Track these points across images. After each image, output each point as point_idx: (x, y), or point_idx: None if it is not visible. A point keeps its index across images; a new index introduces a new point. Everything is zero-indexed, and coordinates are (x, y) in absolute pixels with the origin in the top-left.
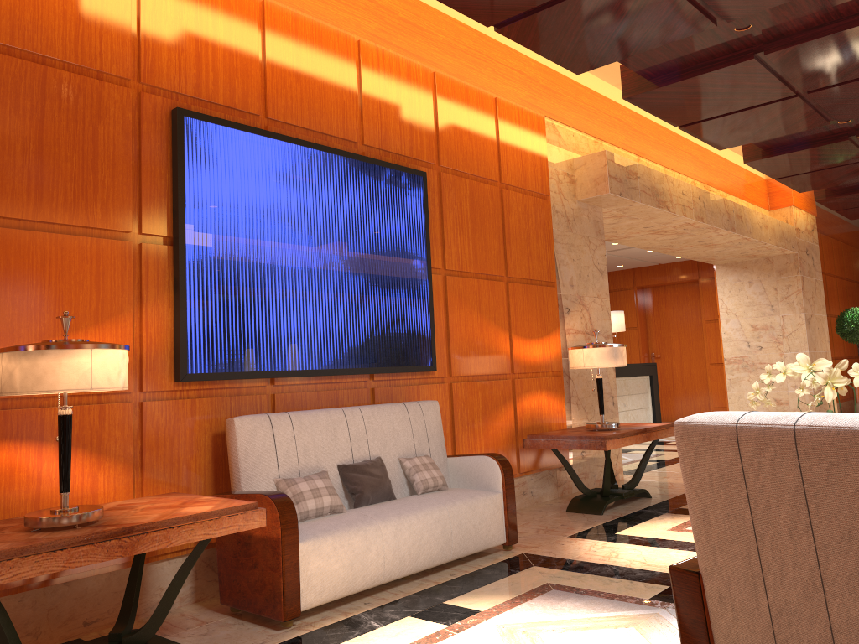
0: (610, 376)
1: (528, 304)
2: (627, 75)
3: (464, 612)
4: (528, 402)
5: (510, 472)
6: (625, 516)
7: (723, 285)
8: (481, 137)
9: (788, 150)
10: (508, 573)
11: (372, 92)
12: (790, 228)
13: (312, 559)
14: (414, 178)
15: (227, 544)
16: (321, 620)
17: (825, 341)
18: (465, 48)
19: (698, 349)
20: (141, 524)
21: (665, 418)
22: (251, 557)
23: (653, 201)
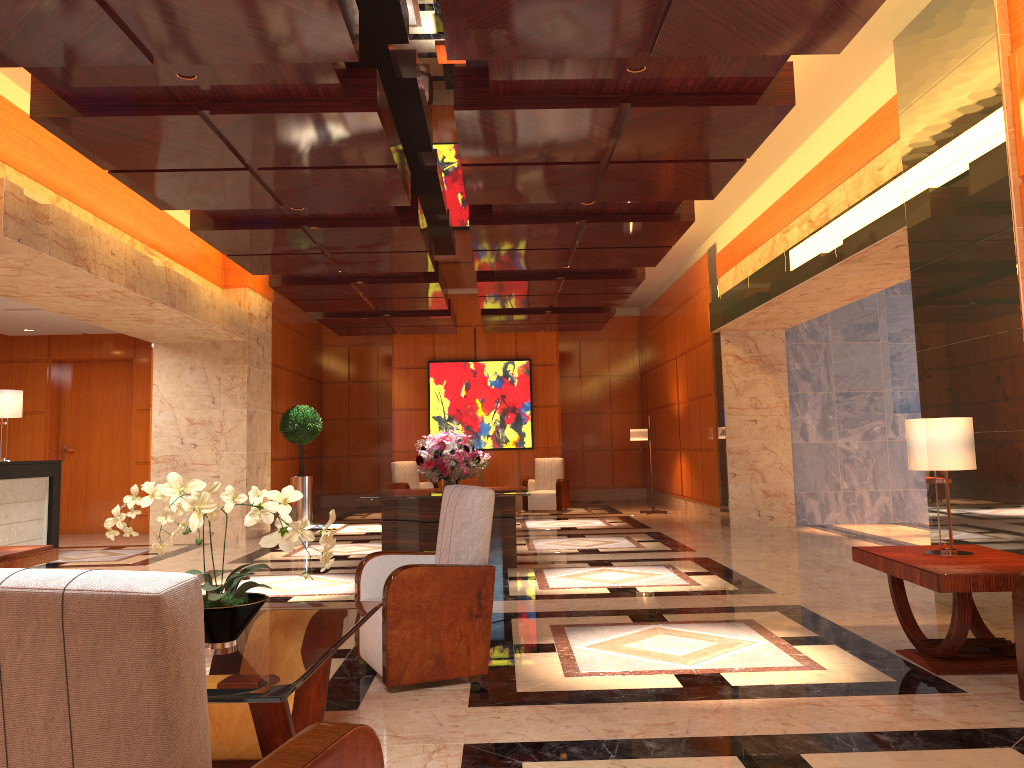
0: None
1: None
2: (41, 88)
3: None
4: None
5: None
6: None
7: (161, 368)
8: None
9: (240, 226)
10: None
11: None
12: (243, 312)
13: None
14: None
15: None
16: None
17: (266, 441)
18: None
19: (124, 443)
20: None
21: (71, 530)
22: None
23: (68, 256)
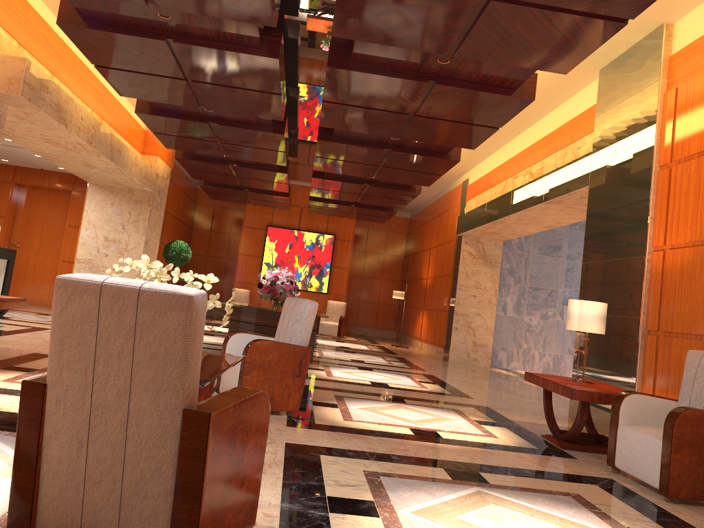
0: None
1: None
2: (66, 6)
3: None
4: None
5: None
6: None
7: (91, 200)
8: None
9: (168, 115)
10: None
11: None
12: (153, 172)
13: None
14: None
15: None
16: None
17: (153, 260)
18: None
19: (56, 247)
20: None
21: None
22: None
23: (56, 116)
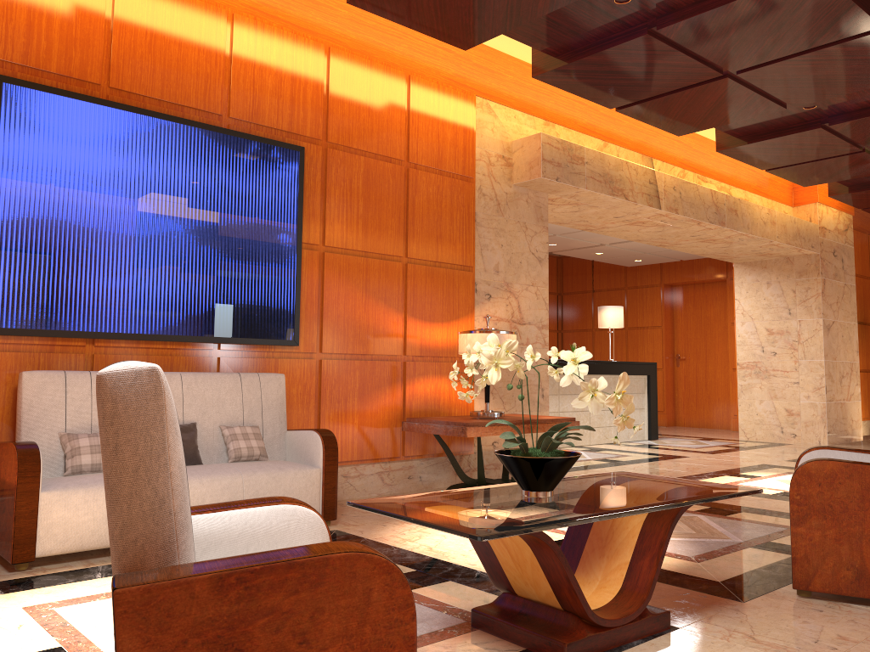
0: (541, 367)
1: (433, 287)
2: (537, 52)
3: None
4: (423, 385)
5: (333, 449)
6: None
7: (741, 285)
8: (385, 114)
9: (760, 138)
10: None
11: (245, 65)
12: (811, 226)
13: (56, 509)
14: (289, 152)
15: None
16: (61, 567)
17: (851, 351)
18: (375, 23)
19: (724, 352)
20: None
21: (686, 424)
22: (3, 502)
23: (604, 188)
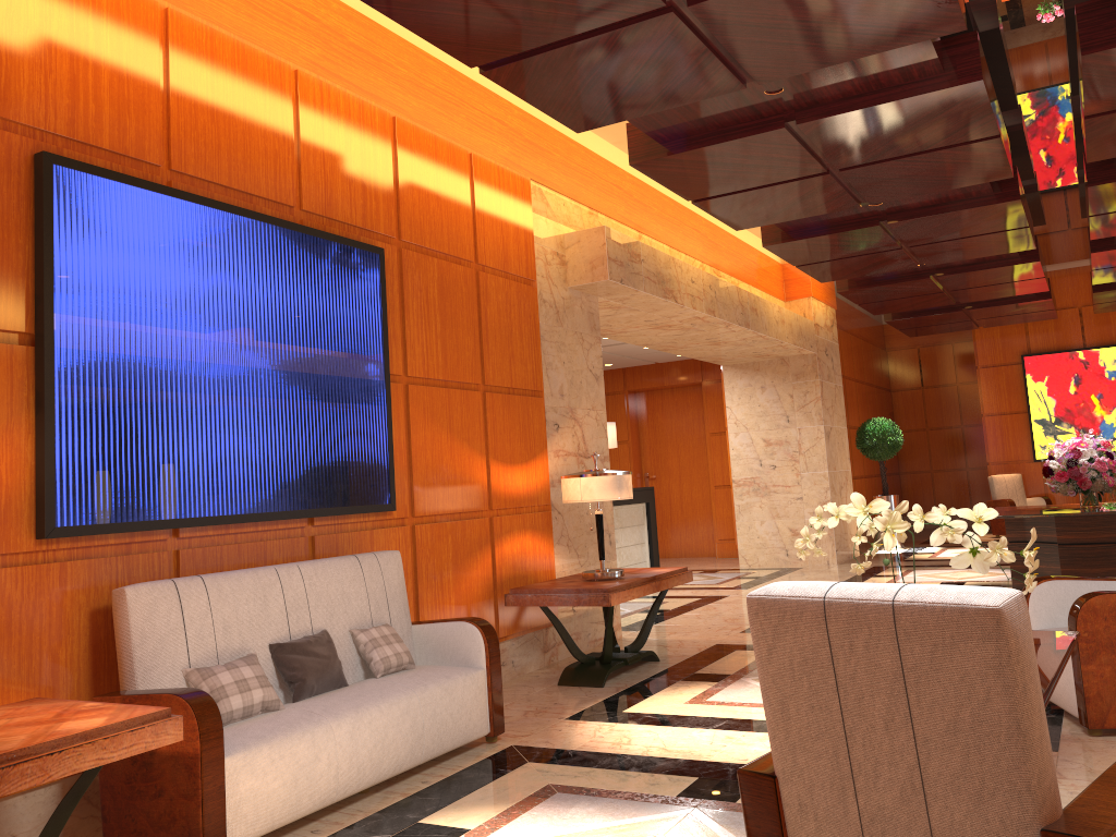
0: (606, 508)
1: (510, 420)
2: (635, 135)
3: (448, 833)
4: (510, 545)
5: (495, 641)
6: (631, 688)
7: (732, 390)
8: (452, 203)
9: (812, 234)
10: (498, 775)
11: (314, 140)
12: (809, 323)
13: (242, 779)
14: (369, 256)
15: (116, 766)
16: None
17: (845, 458)
18: (434, 87)
19: (700, 468)
20: (5, 753)
21: (661, 554)
22: (153, 782)
23: (658, 290)
